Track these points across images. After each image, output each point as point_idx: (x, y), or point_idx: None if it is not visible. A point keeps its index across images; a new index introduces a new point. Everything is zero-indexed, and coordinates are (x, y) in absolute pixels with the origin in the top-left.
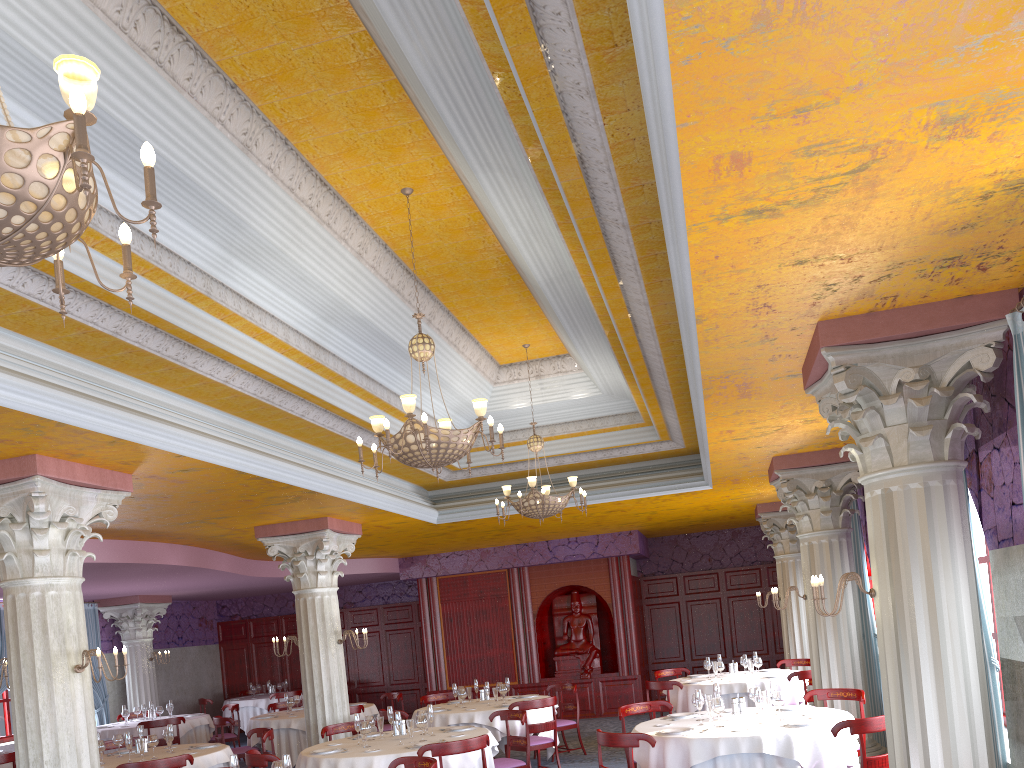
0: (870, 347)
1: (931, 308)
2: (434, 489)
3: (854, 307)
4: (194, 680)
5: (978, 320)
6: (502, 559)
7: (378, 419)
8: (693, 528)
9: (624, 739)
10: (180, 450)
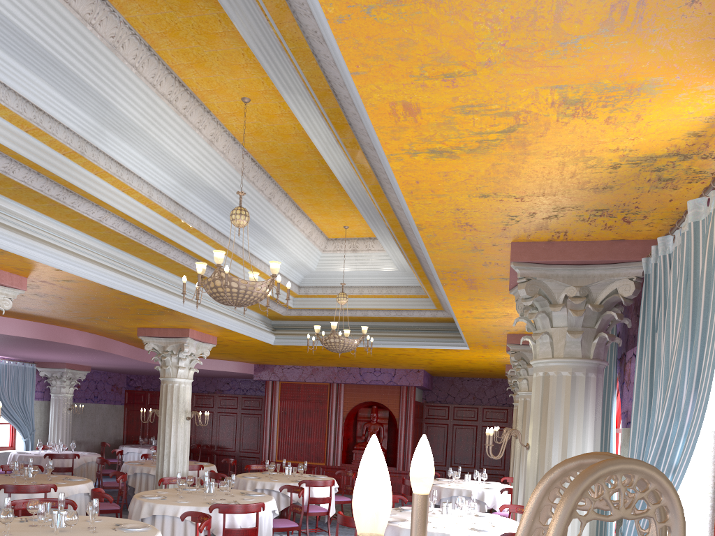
0: (547, 267)
1: (593, 245)
2: (276, 320)
3: (536, 235)
4: (102, 428)
5: (625, 259)
6: (326, 376)
7: (201, 265)
8: (464, 374)
9: (353, 522)
10: (58, 266)
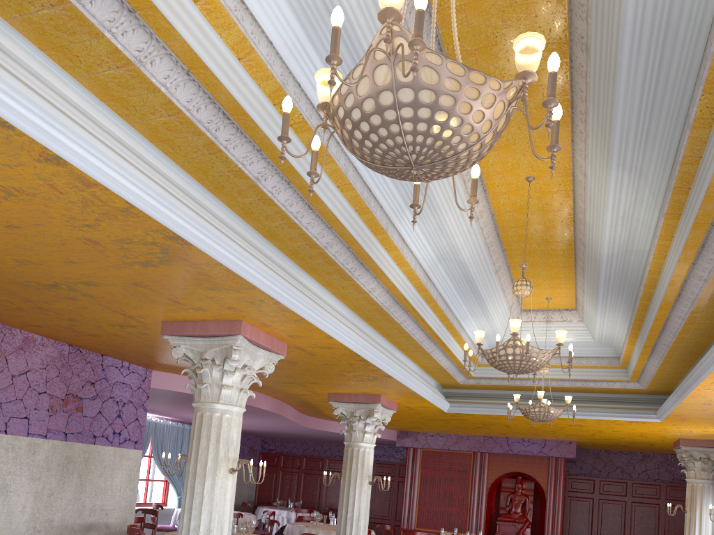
0: None
1: None
2: (447, 388)
3: None
4: (238, 488)
5: None
6: (471, 444)
7: (481, 333)
8: (615, 447)
9: None
10: (332, 333)
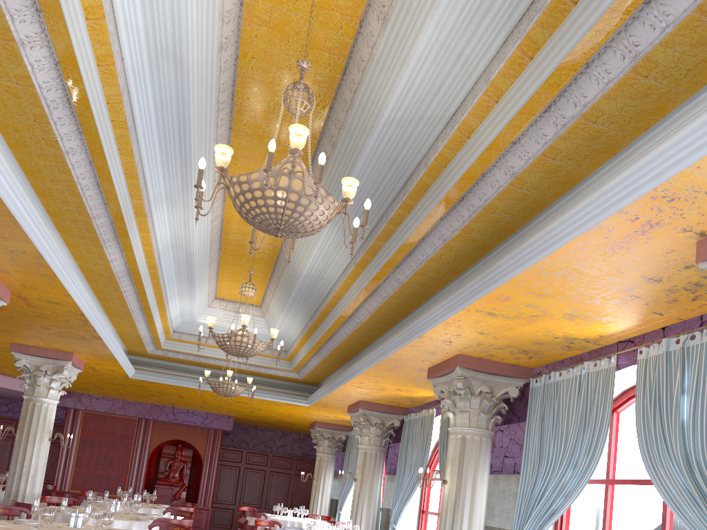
0: (474, 372)
1: (501, 364)
2: (133, 355)
3: (476, 354)
4: None
5: (516, 376)
6: (138, 411)
7: (213, 319)
8: (264, 424)
9: None
10: (72, 292)
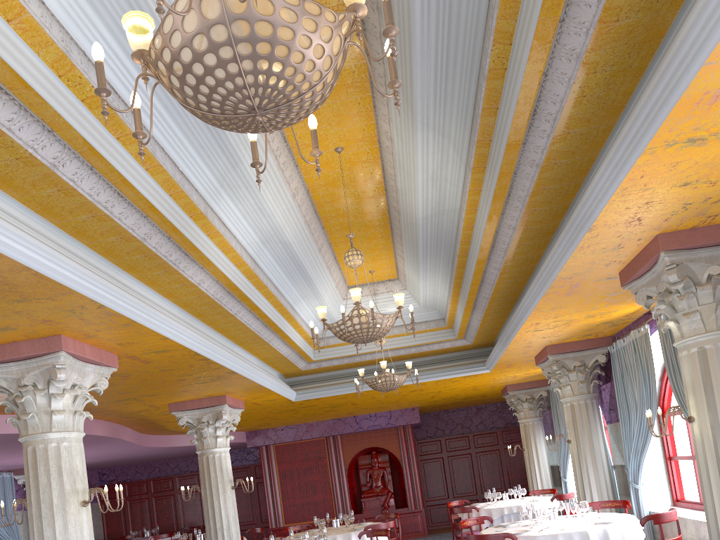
0: (691, 251)
1: None
2: (290, 377)
3: (687, 223)
4: None
5: None
6: (322, 430)
7: (323, 308)
8: (453, 405)
9: (494, 538)
10: (167, 333)
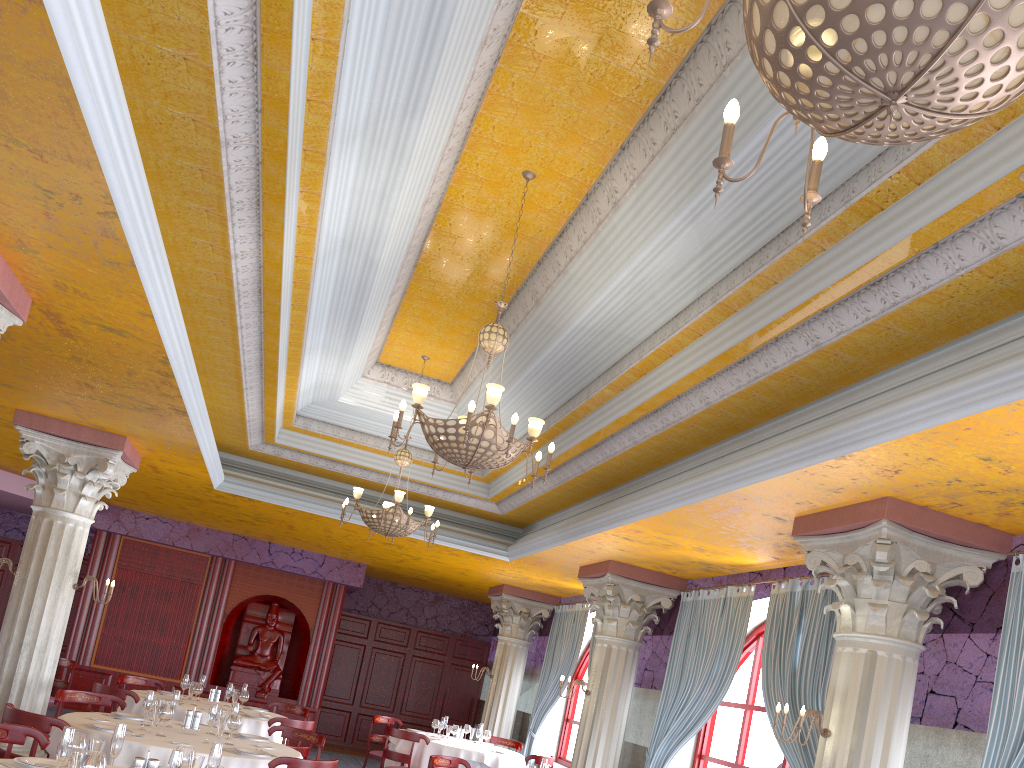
0: (910, 533)
1: (961, 523)
2: (221, 450)
3: (926, 499)
4: None
5: (985, 546)
6: (213, 544)
7: (425, 390)
8: (410, 580)
9: None
10: (158, 309)
